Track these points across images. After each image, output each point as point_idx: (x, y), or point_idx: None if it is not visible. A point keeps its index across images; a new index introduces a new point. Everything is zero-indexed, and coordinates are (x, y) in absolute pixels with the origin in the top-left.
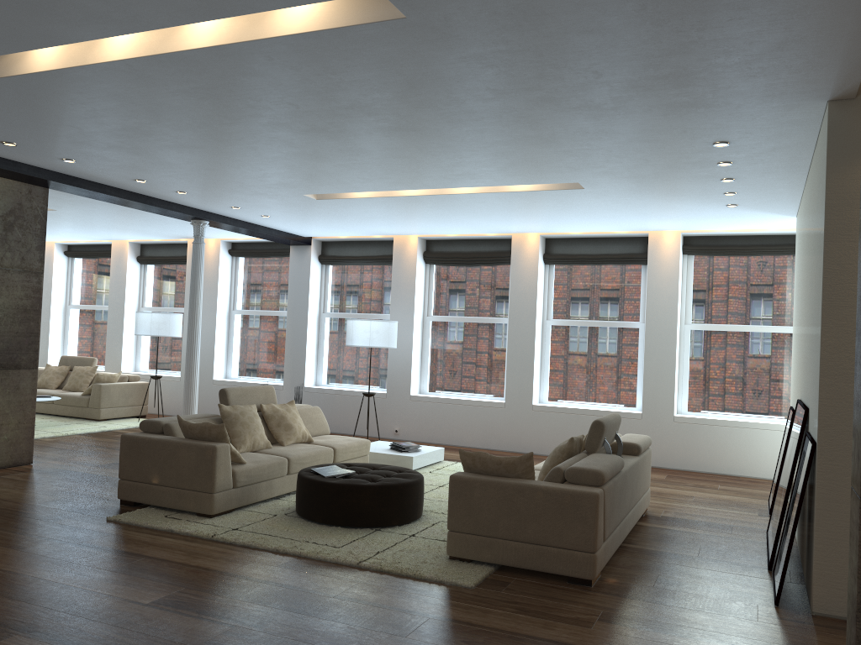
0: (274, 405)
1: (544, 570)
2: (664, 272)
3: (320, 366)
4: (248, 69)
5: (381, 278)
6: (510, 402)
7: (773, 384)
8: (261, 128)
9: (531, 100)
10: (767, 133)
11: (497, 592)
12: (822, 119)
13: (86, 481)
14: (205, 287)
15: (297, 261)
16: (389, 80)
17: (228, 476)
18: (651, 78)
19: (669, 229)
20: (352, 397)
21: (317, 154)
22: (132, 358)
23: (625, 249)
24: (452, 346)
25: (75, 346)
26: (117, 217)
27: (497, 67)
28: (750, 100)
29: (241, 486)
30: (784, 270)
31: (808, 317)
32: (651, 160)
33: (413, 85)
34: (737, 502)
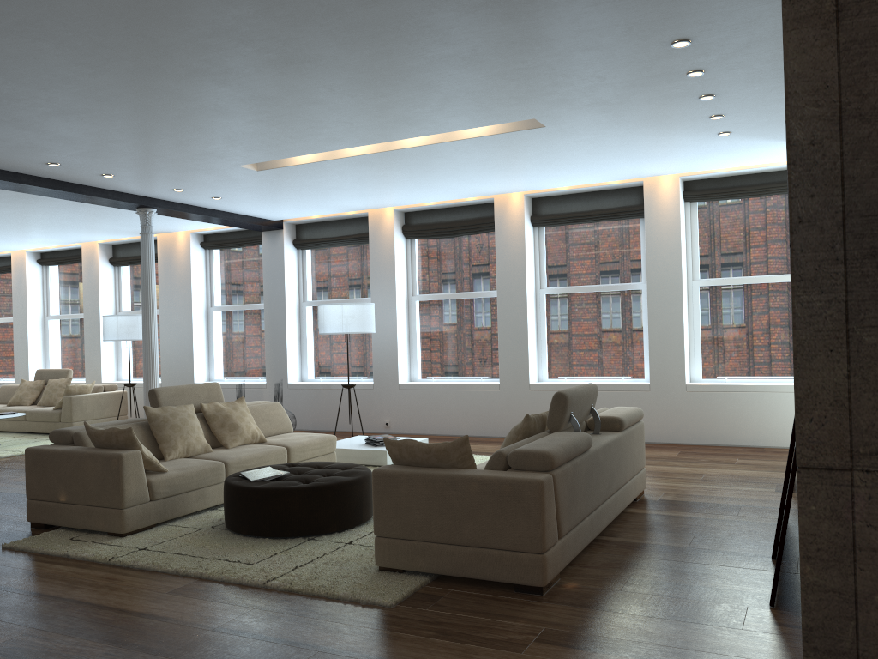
0: (218, 403)
1: (486, 578)
2: (664, 223)
3: (305, 360)
4: None
5: (360, 259)
6: (506, 383)
7: None
8: (133, 77)
9: None
10: (732, 20)
11: (421, 610)
12: None
13: (11, 503)
14: (178, 285)
15: (270, 248)
16: None
17: (142, 488)
18: None
19: (665, 173)
20: (338, 391)
21: (220, 109)
22: (113, 366)
23: (620, 201)
24: (441, 326)
25: (56, 359)
26: (64, 213)
27: None
28: None
29: (162, 498)
30: None
31: None
32: (606, 78)
33: None
34: (754, 477)
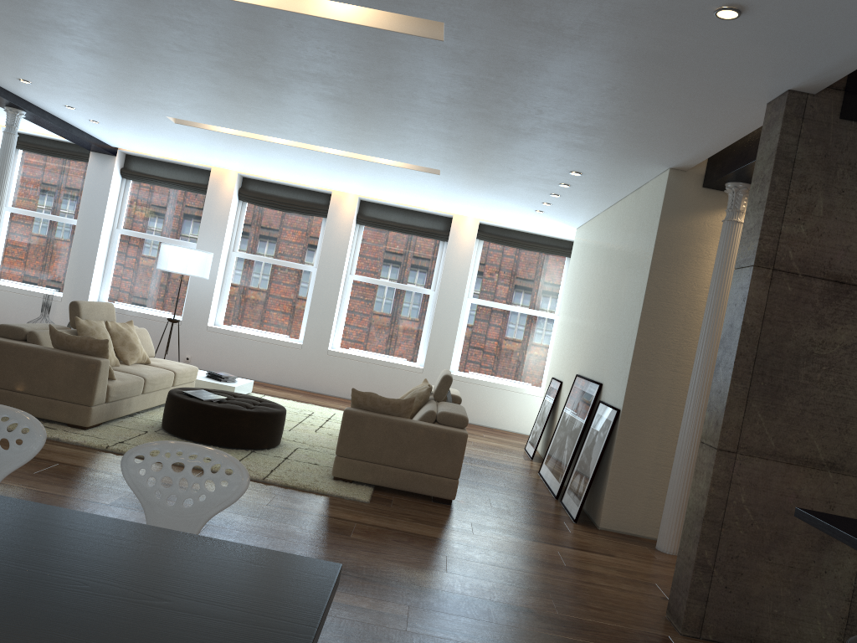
0: (117, 323)
1: (416, 491)
2: (461, 251)
3: (106, 283)
4: (258, 26)
5: (188, 205)
6: (308, 345)
7: (527, 356)
8: (202, 63)
9: (472, 112)
10: (613, 175)
11: (388, 506)
12: (655, 177)
13: None
14: None
15: (96, 170)
16: (375, 69)
17: (104, 391)
18: (573, 125)
19: (473, 216)
20: (143, 320)
21: (230, 94)
22: None
23: (430, 224)
24: (255, 284)
25: None
26: None
27: (472, 87)
28: (623, 154)
29: (110, 402)
30: (549, 267)
31: (605, 315)
32: (514, 170)
33: (390, 77)
34: (504, 448)
